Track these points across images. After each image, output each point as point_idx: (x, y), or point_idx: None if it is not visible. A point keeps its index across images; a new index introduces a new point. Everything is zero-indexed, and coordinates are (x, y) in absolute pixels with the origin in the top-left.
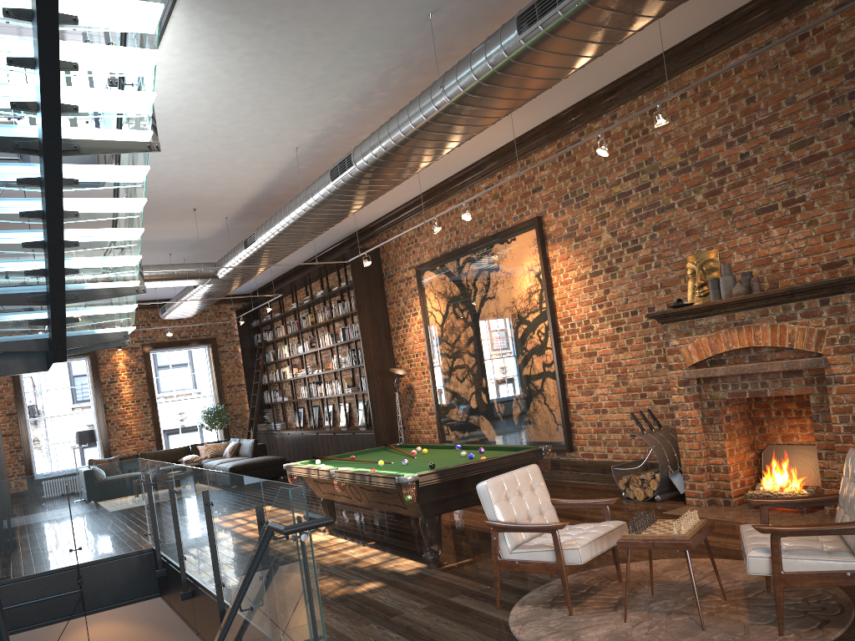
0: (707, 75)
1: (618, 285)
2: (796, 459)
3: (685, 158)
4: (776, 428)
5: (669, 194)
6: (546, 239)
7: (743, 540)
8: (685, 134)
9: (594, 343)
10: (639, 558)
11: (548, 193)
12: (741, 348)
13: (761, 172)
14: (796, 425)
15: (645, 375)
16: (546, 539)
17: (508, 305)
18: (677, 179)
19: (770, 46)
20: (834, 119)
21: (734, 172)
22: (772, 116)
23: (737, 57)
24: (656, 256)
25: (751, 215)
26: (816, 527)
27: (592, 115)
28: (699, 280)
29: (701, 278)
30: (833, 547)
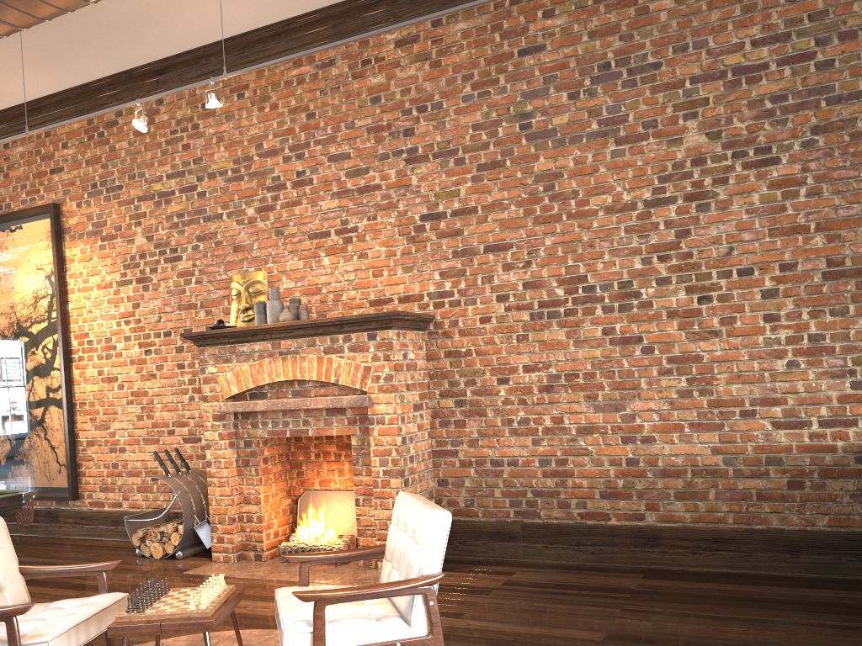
0: (268, 79)
1: (151, 299)
2: (334, 506)
3: (239, 166)
4: (315, 472)
5: (218, 202)
6: (64, 234)
7: (279, 610)
8: (241, 139)
9: (116, 366)
10: (147, 638)
11: (72, 177)
12: (285, 381)
13: (317, 194)
14: (335, 469)
15: (176, 408)
16: (1, 629)
17: (5, 311)
18: (228, 186)
19: (338, 43)
20: (389, 153)
21: (289, 189)
22: (331, 137)
23: (300, 67)
24: (198, 271)
25: (304, 239)
26: (367, 590)
27: (134, 94)
28: (244, 303)
29: (247, 301)
30: (382, 612)
